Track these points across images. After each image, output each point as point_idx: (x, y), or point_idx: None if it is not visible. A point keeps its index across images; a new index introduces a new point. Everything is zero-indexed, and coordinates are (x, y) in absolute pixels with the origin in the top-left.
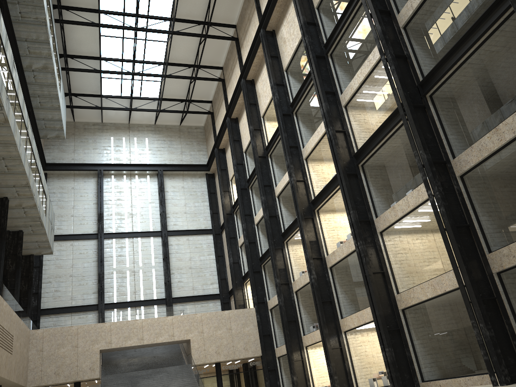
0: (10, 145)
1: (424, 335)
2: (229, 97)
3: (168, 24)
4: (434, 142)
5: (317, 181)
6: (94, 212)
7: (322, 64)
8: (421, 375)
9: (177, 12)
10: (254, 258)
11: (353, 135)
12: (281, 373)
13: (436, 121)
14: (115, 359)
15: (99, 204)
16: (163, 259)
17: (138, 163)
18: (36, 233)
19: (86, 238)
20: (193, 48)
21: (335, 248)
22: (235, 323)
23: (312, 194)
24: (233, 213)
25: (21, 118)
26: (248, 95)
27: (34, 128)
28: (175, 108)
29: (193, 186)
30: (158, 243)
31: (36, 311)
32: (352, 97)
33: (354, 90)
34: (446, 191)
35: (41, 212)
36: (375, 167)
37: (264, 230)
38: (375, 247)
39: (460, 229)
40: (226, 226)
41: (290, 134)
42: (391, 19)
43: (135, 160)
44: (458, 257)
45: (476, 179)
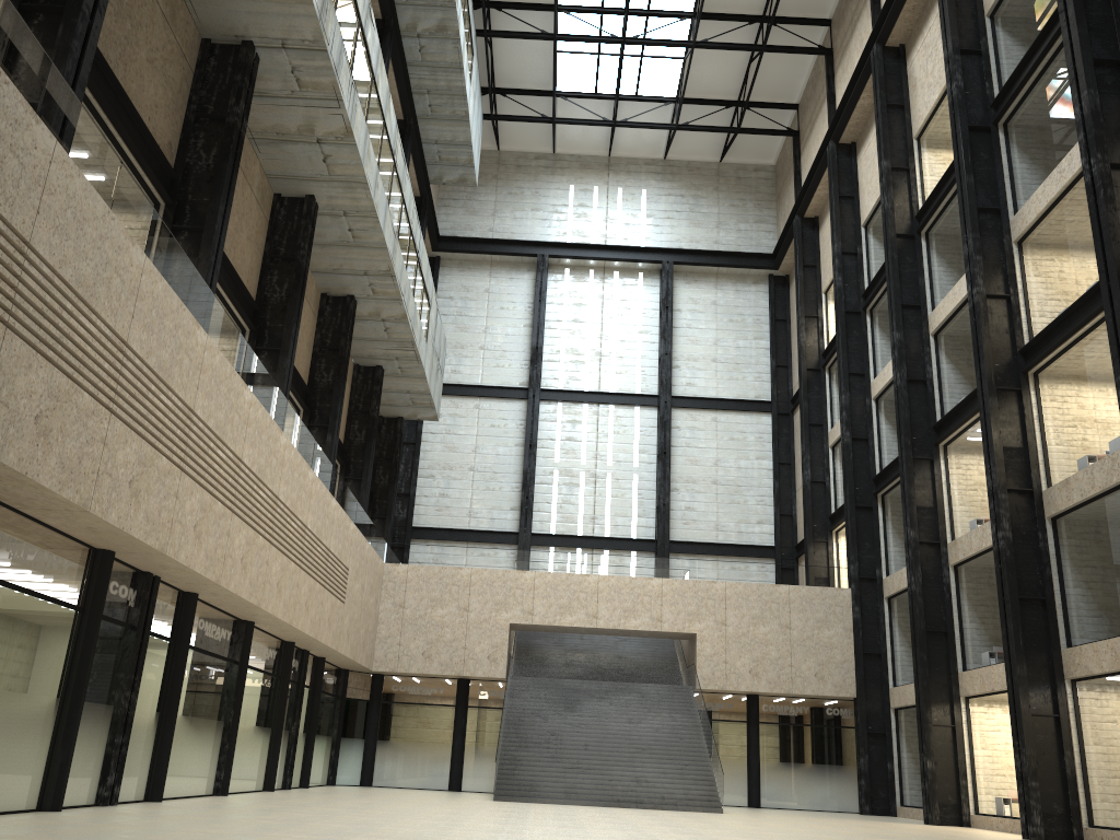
0: (356, 186)
1: None
2: (839, 91)
3: None
4: None
5: (1042, 300)
6: (524, 344)
7: None
8: None
9: None
10: (862, 476)
11: None
12: (900, 745)
13: None
14: (541, 648)
15: (535, 328)
16: (656, 457)
17: (622, 244)
18: (407, 375)
19: (505, 396)
20: None
21: (1073, 471)
22: (800, 616)
23: (1026, 332)
24: (822, 370)
25: (381, 131)
26: (885, 86)
27: (417, 160)
28: (711, 122)
29: (737, 303)
30: (651, 420)
31: (403, 529)
32: None
33: None
34: None
35: (417, 333)
36: None
37: (892, 412)
38: None
39: None
40: (803, 396)
41: (983, 179)
42: None
43: (615, 239)
44: None
45: None
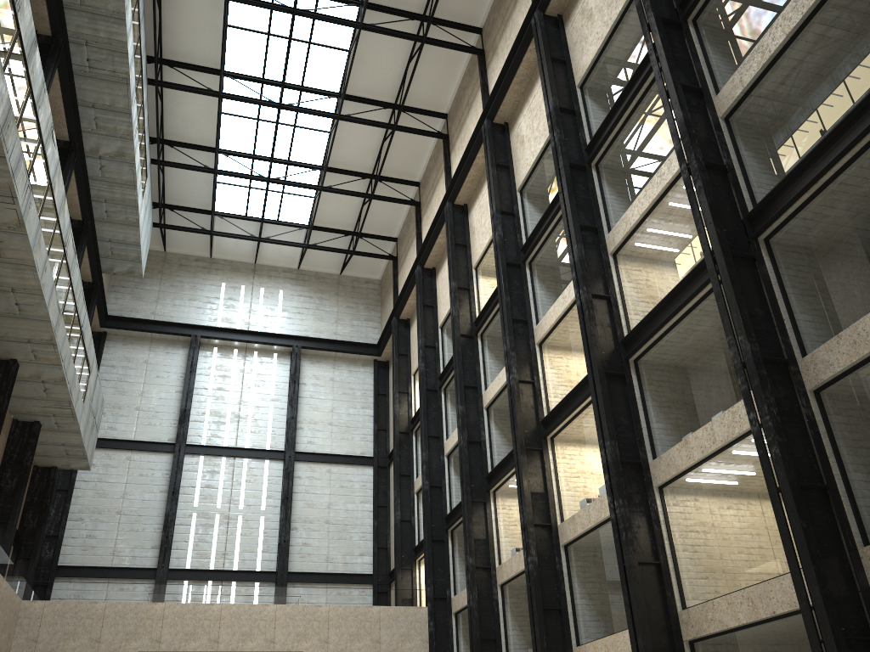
0: (25, 268)
1: None
2: (425, 231)
3: (334, 103)
4: (768, 323)
5: (555, 385)
6: (175, 407)
7: (579, 179)
8: None
9: (350, 84)
10: (437, 515)
11: (624, 306)
12: None
13: (773, 286)
14: None
15: (185, 394)
16: (281, 501)
17: (262, 331)
18: (63, 429)
19: (155, 450)
20: (372, 146)
21: (577, 509)
22: (388, 632)
23: (545, 408)
24: (410, 433)
25: (54, 226)
26: (454, 230)
27: (92, 253)
28: (334, 245)
29: (349, 380)
30: (278, 471)
31: (48, 568)
32: (627, 238)
33: (631, 226)
34: (785, 416)
35: (74, 394)
36: (659, 364)
37: (459, 466)
38: (648, 514)
39: (809, 492)
40: (396, 453)
41: (516, 299)
42: (704, 104)
43: (256, 326)
44: (801, 547)
45: (846, 398)
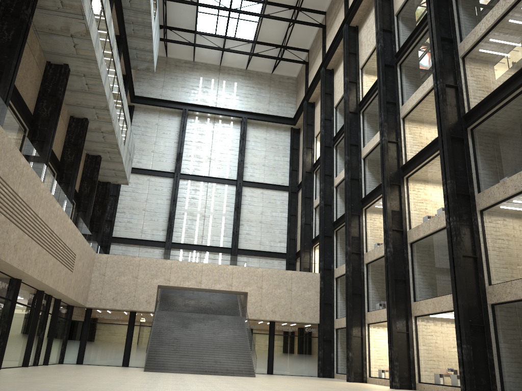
0: (91, 62)
1: (514, 339)
2: (328, 45)
3: None
4: None
5: (412, 145)
6: (174, 151)
7: (442, 4)
8: (501, 383)
9: None
10: (327, 221)
11: (467, 93)
12: (337, 345)
13: None
14: (173, 297)
15: (179, 144)
16: (234, 209)
17: (224, 107)
18: (113, 161)
19: (163, 175)
20: None
21: (421, 222)
22: (296, 285)
23: (404, 159)
24: (312, 172)
25: (106, 36)
26: (348, 43)
27: (125, 56)
28: (268, 54)
29: (275, 139)
30: (232, 191)
31: (107, 237)
32: (474, 46)
33: (478, 37)
34: None
35: (119, 140)
36: (489, 132)
37: (343, 193)
38: (471, 226)
39: None
40: (303, 184)
41: (389, 88)
42: None
43: (221, 104)
44: None
45: None
